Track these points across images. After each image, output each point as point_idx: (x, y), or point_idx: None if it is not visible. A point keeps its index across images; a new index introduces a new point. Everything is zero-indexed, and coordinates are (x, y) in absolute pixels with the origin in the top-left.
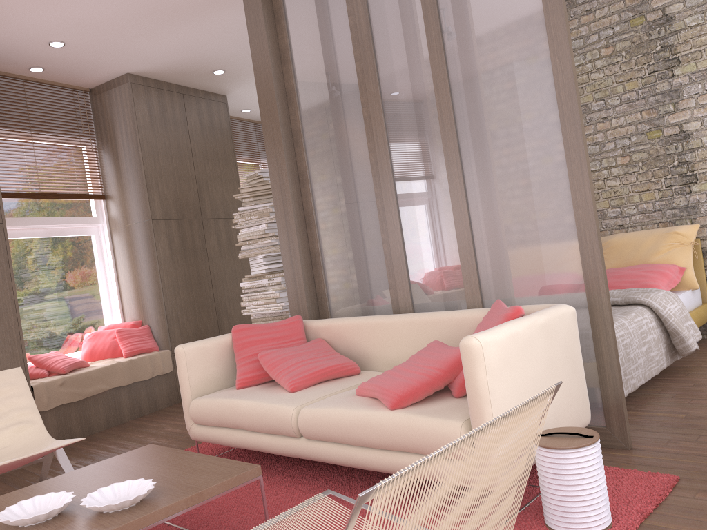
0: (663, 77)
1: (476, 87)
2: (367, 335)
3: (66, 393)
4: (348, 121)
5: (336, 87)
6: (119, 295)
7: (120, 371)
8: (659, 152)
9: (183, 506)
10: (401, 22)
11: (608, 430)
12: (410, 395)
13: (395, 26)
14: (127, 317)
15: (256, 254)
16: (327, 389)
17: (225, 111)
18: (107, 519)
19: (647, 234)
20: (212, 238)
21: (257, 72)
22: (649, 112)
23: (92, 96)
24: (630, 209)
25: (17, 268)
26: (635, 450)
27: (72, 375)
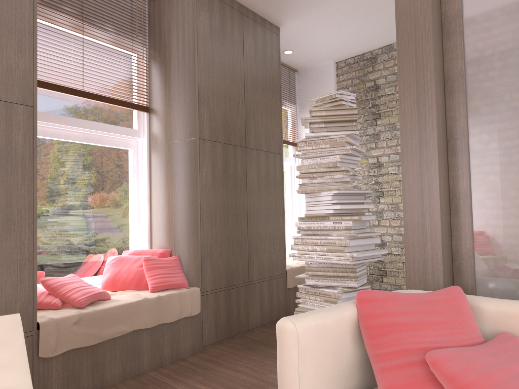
0: None
1: None
2: None
3: (80, 335)
4: None
5: None
6: (149, 218)
7: (145, 310)
8: None
9: None
10: None
11: None
12: None
13: None
14: (155, 243)
15: (320, 190)
16: None
17: (277, 43)
18: None
19: None
20: (252, 170)
21: None
22: None
23: (150, 1)
24: None
25: (45, 172)
26: None
27: (90, 310)
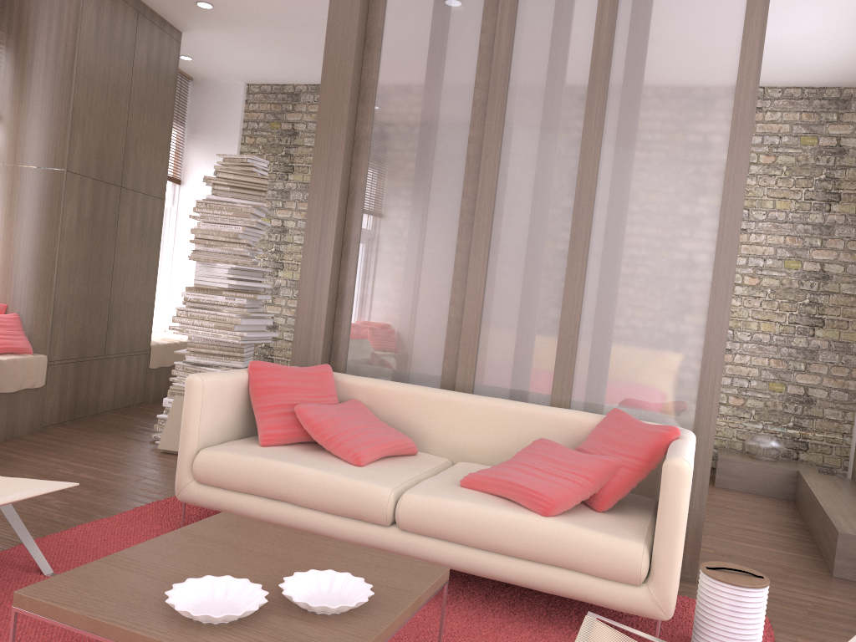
0: None
1: (631, 175)
2: (428, 409)
3: None
4: (442, 150)
5: (437, 107)
6: None
7: None
8: None
9: (408, 614)
10: (554, 69)
11: None
12: (565, 502)
13: (545, 70)
14: None
15: (216, 260)
16: (402, 470)
17: (176, 53)
18: (341, 625)
19: None
20: (126, 216)
21: (331, 47)
22: None
23: None
24: None
25: None
26: None
27: None
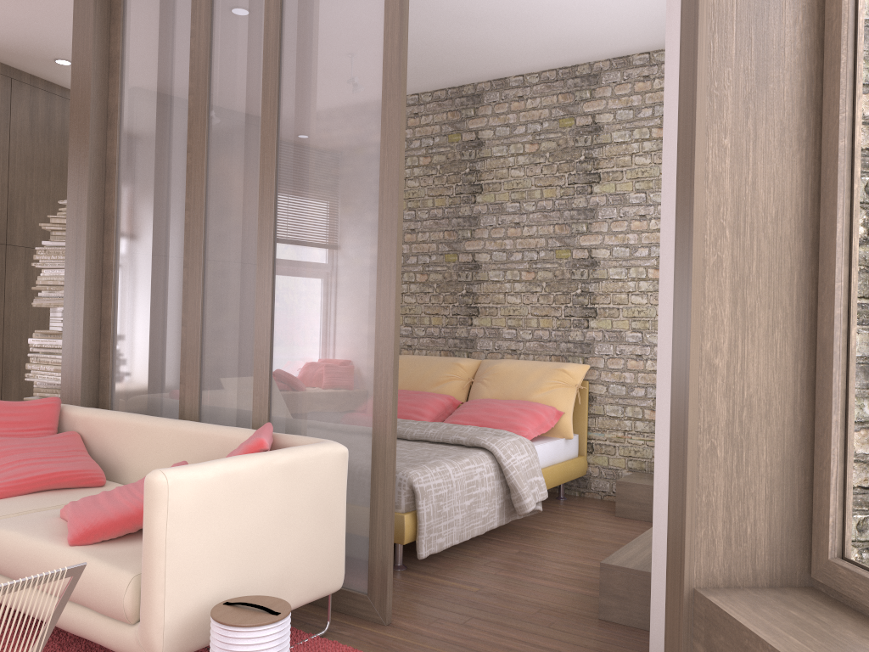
0: (581, 192)
1: (304, 161)
2: (128, 437)
3: None
4: (170, 165)
5: (164, 120)
6: None
7: None
8: (564, 275)
9: None
10: (243, 61)
11: (369, 599)
12: (100, 529)
13: (237, 64)
14: None
15: (57, 305)
16: (40, 502)
17: None
18: None
19: (536, 366)
20: (17, 272)
21: (75, 77)
22: (562, 228)
23: None
24: (525, 333)
25: None
26: (391, 627)
27: None
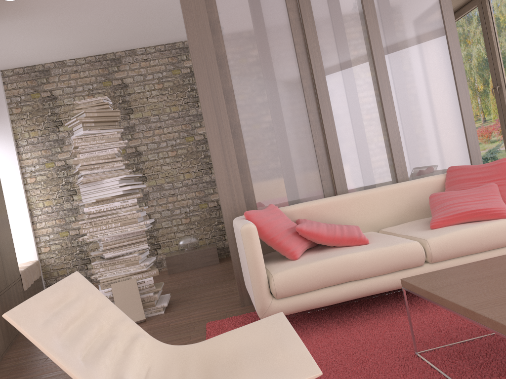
0: None
1: (399, 42)
2: (346, 208)
3: None
4: (279, 54)
5: (267, 27)
6: None
7: None
8: None
9: None
10: None
11: None
12: None
13: None
14: None
15: (102, 178)
16: (384, 238)
17: None
18: None
19: None
20: None
21: None
22: None
23: None
24: None
25: None
26: None
27: None
